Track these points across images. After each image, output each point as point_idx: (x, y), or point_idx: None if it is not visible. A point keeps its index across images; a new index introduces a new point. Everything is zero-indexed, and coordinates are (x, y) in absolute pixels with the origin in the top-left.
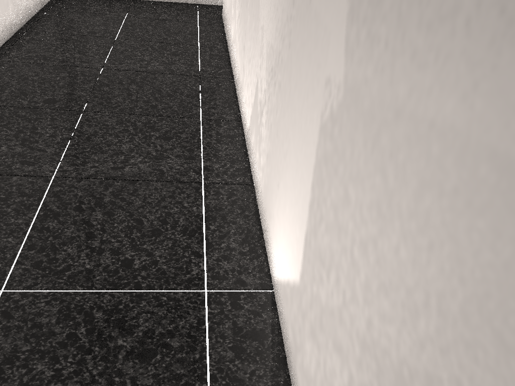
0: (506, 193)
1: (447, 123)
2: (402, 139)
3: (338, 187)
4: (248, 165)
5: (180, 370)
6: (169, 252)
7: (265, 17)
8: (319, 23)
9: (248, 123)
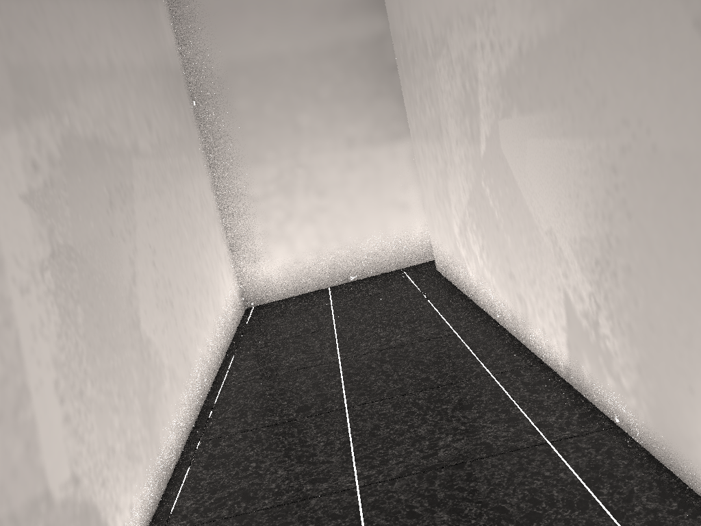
0: None
1: None
2: None
3: None
4: (591, 406)
5: None
6: None
7: (552, 217)
8: (688, 159)
9: (564, 355)
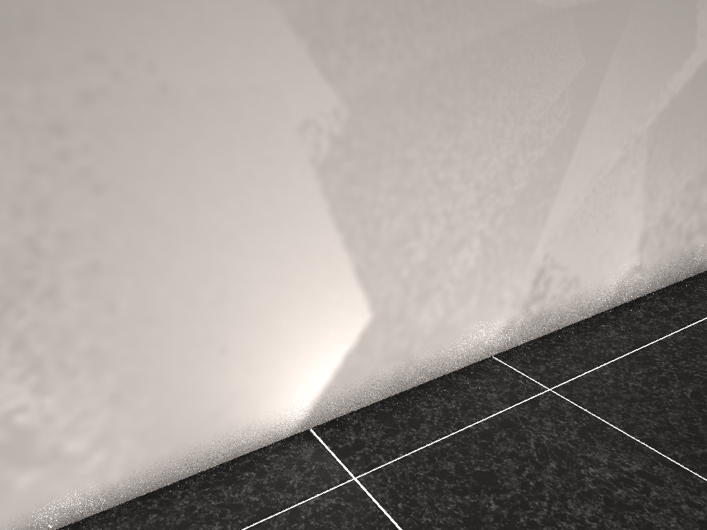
0: (514, 41)
1: (473, 41)
2: (446, 75)
3: (391, 171)
4: None
5: (474, 447)
6: None
7: None
8: (227, 95)
9: None
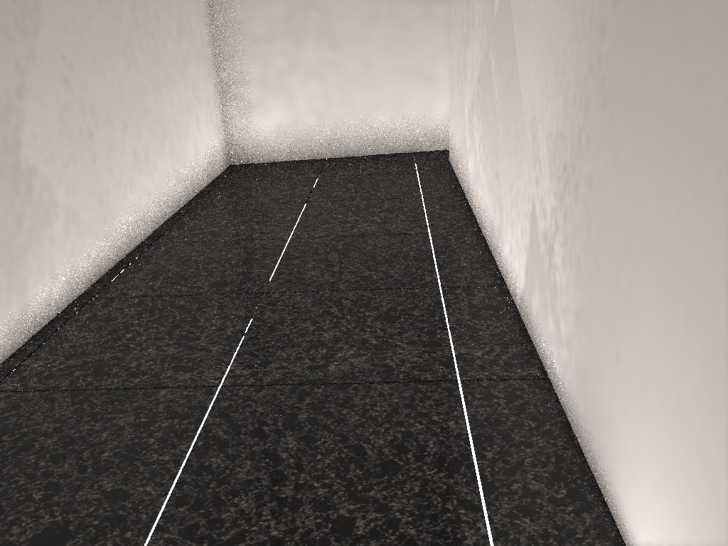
0: None
1: None
2: None
3: None
4: (531, 347)
5: None
6: (416, 502)
7: (537, 101)
8: (683, 11)
9: (522, 281)
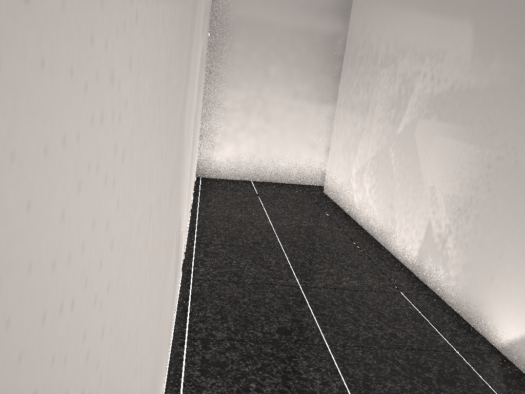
0: None
1: None
2: None
3: None
4: (423, 284)
5: (478, 391)
6: (414, 330)
7: (437, 180)
8: None
9: (414, 255)
